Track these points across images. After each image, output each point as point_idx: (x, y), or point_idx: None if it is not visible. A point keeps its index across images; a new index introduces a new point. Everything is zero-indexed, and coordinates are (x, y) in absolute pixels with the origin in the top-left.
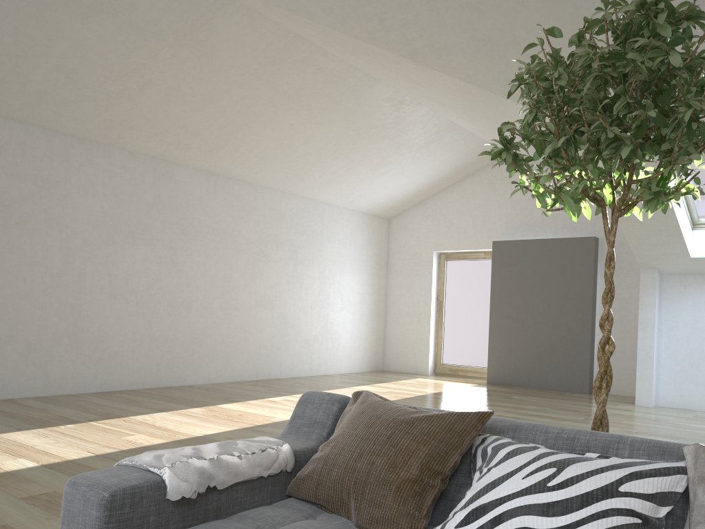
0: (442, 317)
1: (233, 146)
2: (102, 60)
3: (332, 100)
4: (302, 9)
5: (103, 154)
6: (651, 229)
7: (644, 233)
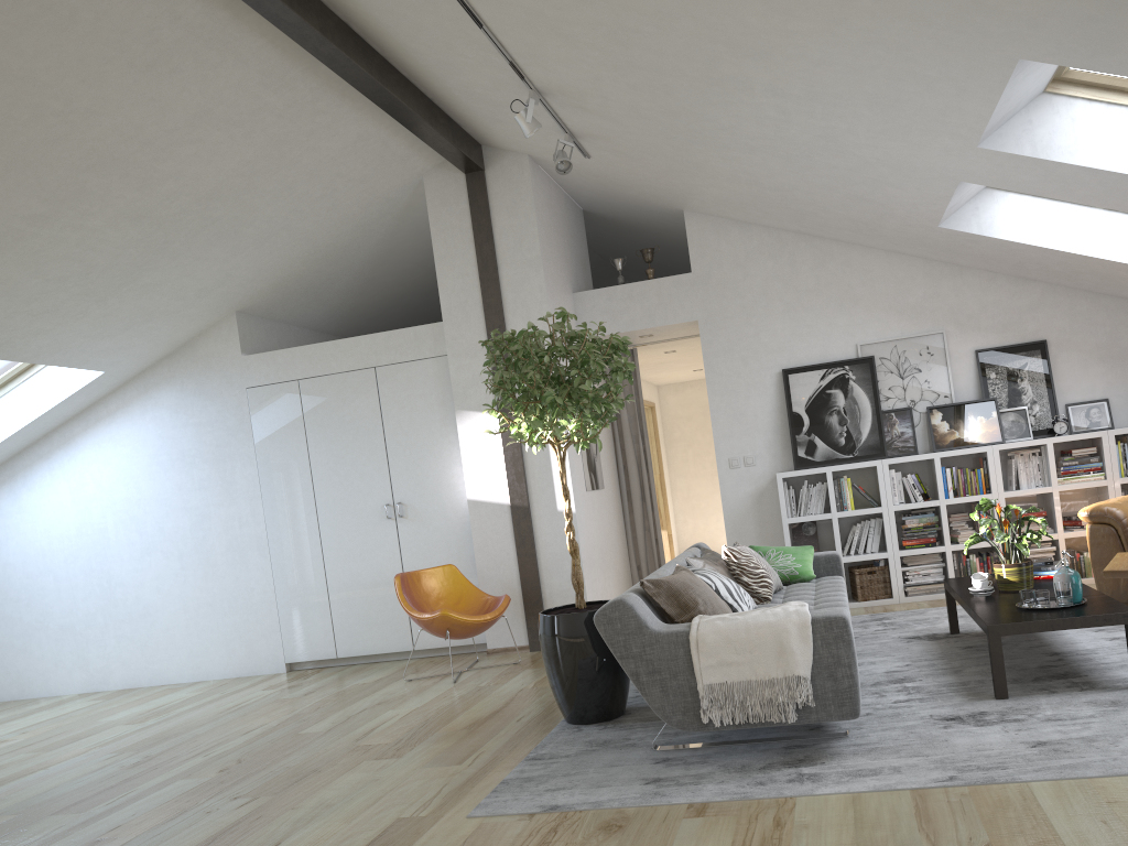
0: None
1: None
2: None
3: None
4: None
5: None
6: None
7: None
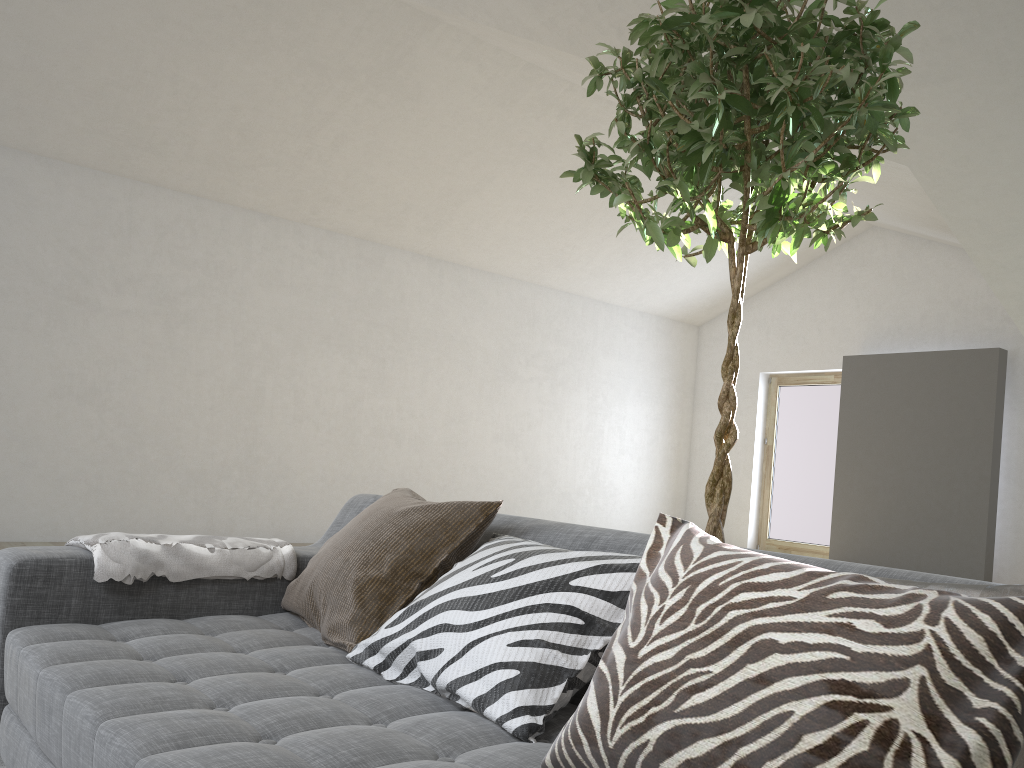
0: (770, 469)
1: (461, 221)
2: (280, 110)
3: None
4: (517, 25)
5: (293, 235)
6: None
7: None
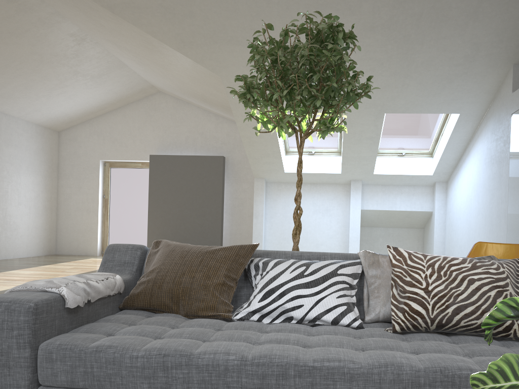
0: (108, 211)
1: None
2: None
3: (22, 27)
4: None
5: None
6: (264, 153)
7: (259, 155)
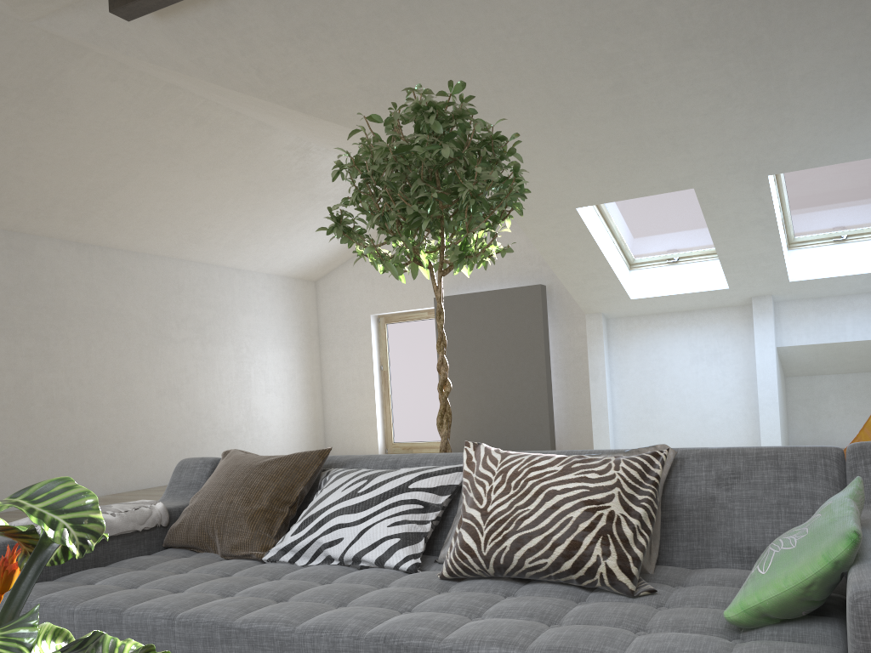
0: (388, 389)
1: (107, 211)
2: None
3: (223, 153)
4: (168, 61)
5: None
6: (586, 273)
7: (579, 278)
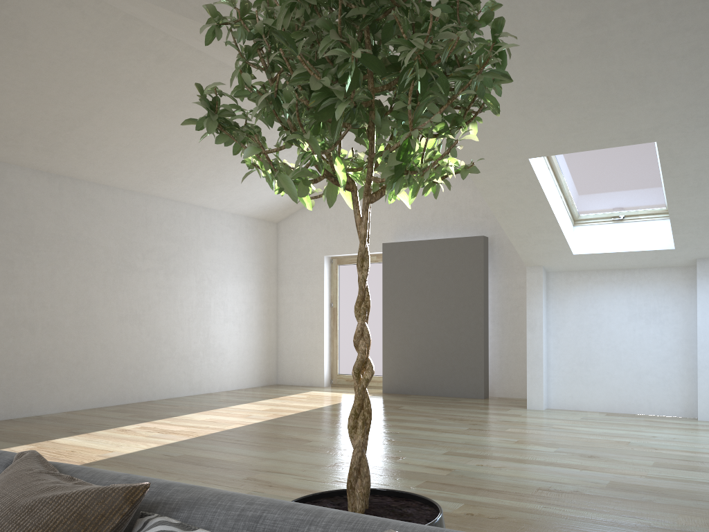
0: (336, 324)
1: (76, 143)
2: None
3: (186, 92)
4: None
5: None
6: (531, 226)
7: (524, 231)
